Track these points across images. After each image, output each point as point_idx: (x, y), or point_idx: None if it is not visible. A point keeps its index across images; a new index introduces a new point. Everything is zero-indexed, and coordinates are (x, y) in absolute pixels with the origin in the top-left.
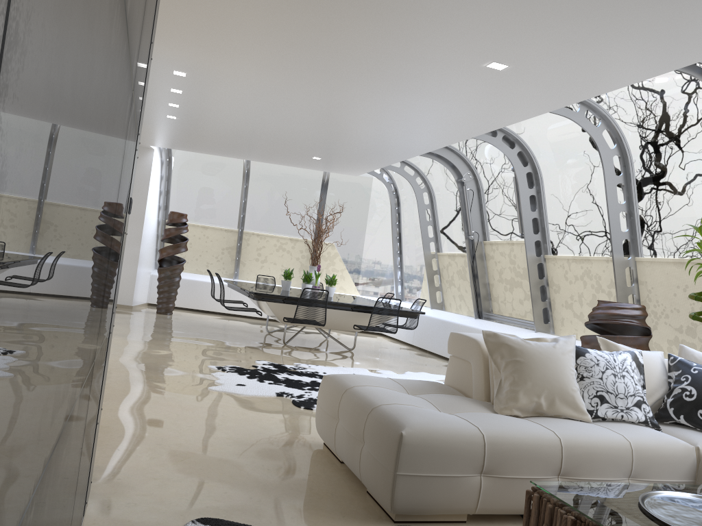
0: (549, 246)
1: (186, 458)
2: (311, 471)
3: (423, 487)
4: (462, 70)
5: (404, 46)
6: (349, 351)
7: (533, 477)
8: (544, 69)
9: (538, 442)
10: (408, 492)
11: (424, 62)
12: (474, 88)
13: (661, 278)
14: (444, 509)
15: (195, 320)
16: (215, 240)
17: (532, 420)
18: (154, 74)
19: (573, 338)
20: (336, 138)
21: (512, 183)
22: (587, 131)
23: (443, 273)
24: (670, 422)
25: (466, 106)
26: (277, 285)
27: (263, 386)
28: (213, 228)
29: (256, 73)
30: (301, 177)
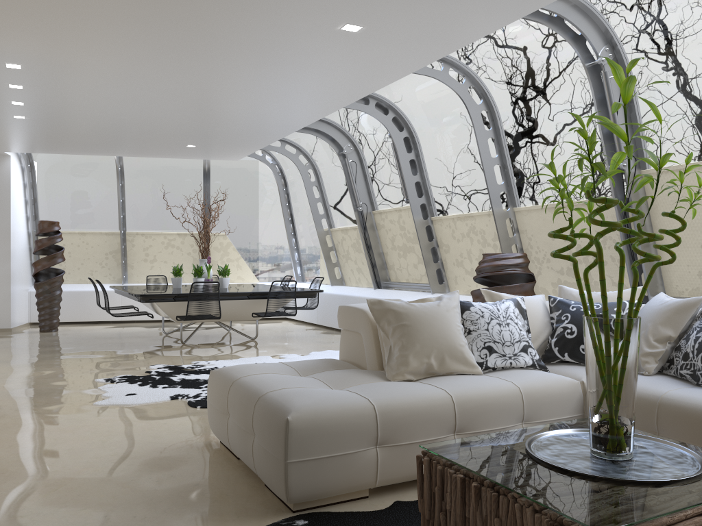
0: (434, 207)
1: (62, 486)
2: (205, 474)
3: (317, 471)
4: (317, 36)
5: (252, 14)
6: (252, 340)
7: (429, 439)
8: (399, 27)
9: (430, 403)
10: (303, 478)
11: (276, 30)
12: (334, 53)
13: (539, 225)
14: (343, 488)
15: (84, 333)
16: (96, 246)
17: (424, 382)
18: None
19: (456, 294)
20: (206, 122)
21: (392, 150)
22: (453, 89)
23: (339, 248)
24: (556, 361)
25: (330, 74)
26: (171, 284)
27: (156, 392)
28: (92, 233)
29: (100, 58)
30: (181, 168)
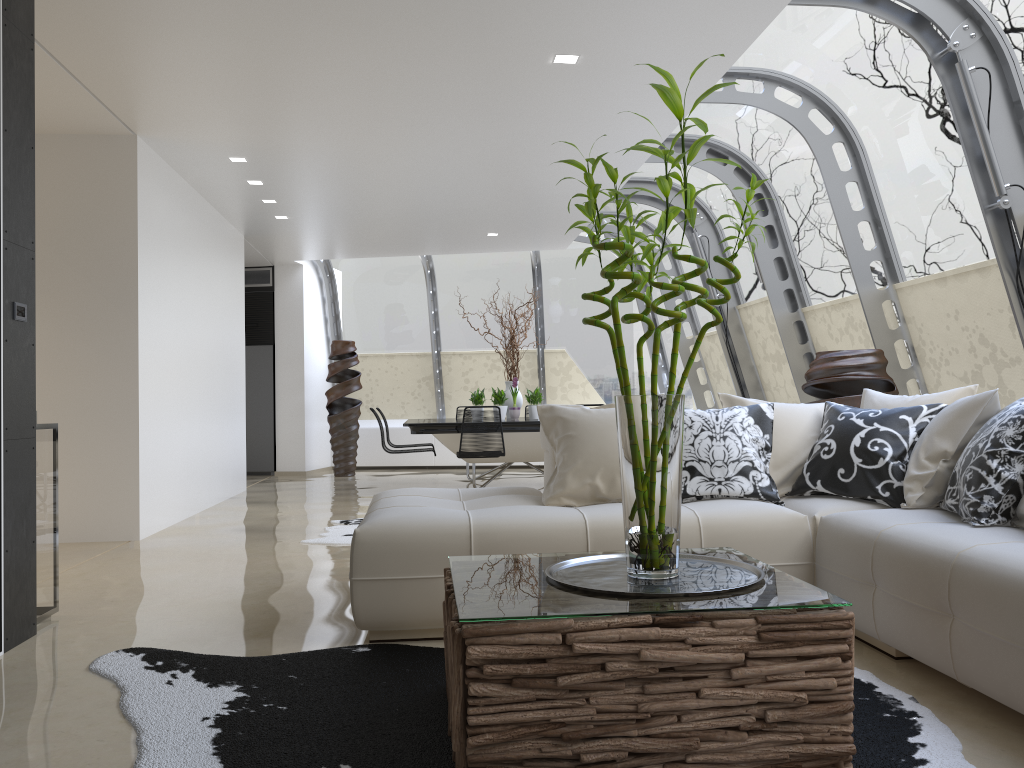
0: (806, 294)
1: (184, 603)
2: (328, 605)
3: (390, 594)
4: (533, 76)
5: (436, 63)
6: None
7: None
8: (626, 48)
9: (551, 527)
10: (372, 600)
11: (479, 77)
12: (572, 94)
13: (928, 307)
14: (426, 620)
15: (379, 478)
16: (407, 371)
17: (578, 507)
18: (214, 167)
19: None
20: (486, 202)
21: None
22: (783, 118)
23: (708, 364)
24: (808, 492)
25: (590, 121)
26: None
27: None
28: (401, 355)
29: (315, 138)
30: (503, 265)
